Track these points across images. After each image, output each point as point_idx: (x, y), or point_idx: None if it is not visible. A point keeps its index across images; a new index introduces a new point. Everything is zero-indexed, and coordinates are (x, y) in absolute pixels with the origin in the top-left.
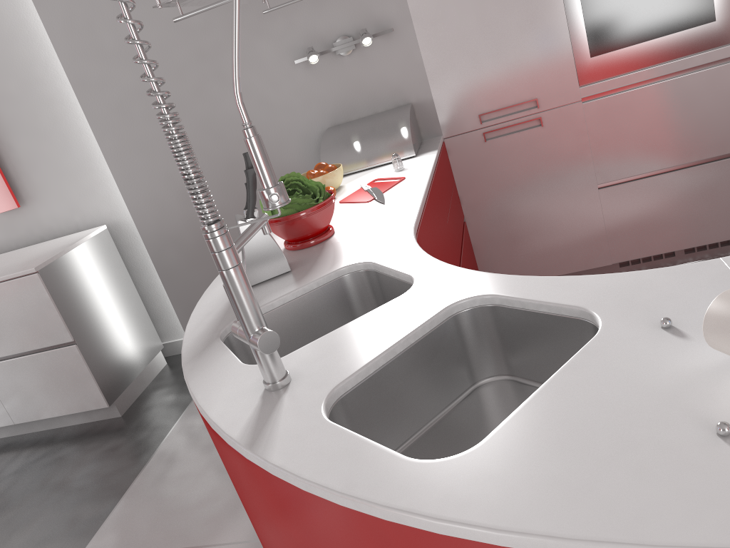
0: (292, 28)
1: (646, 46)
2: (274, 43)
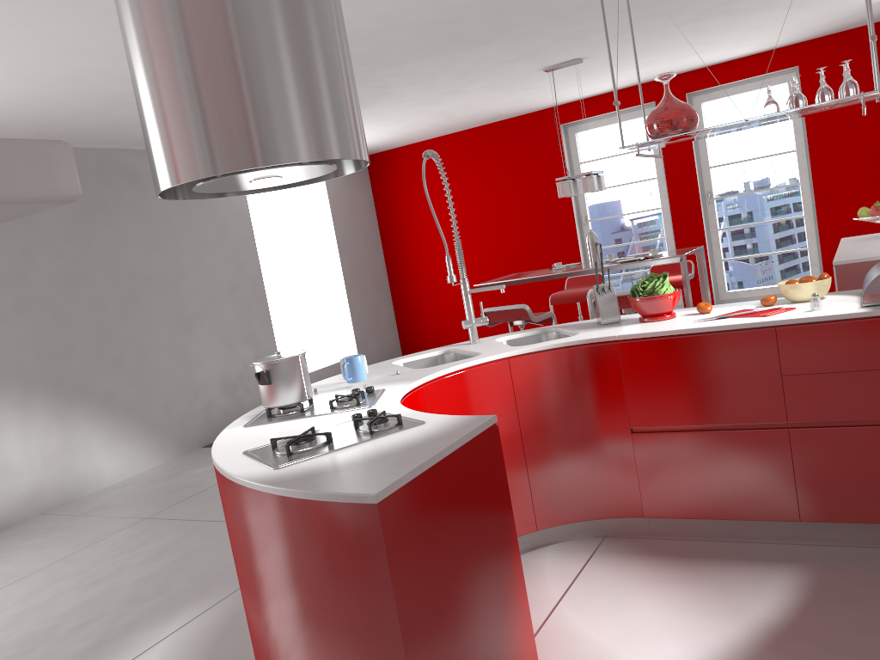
0: None
1: None
2: None
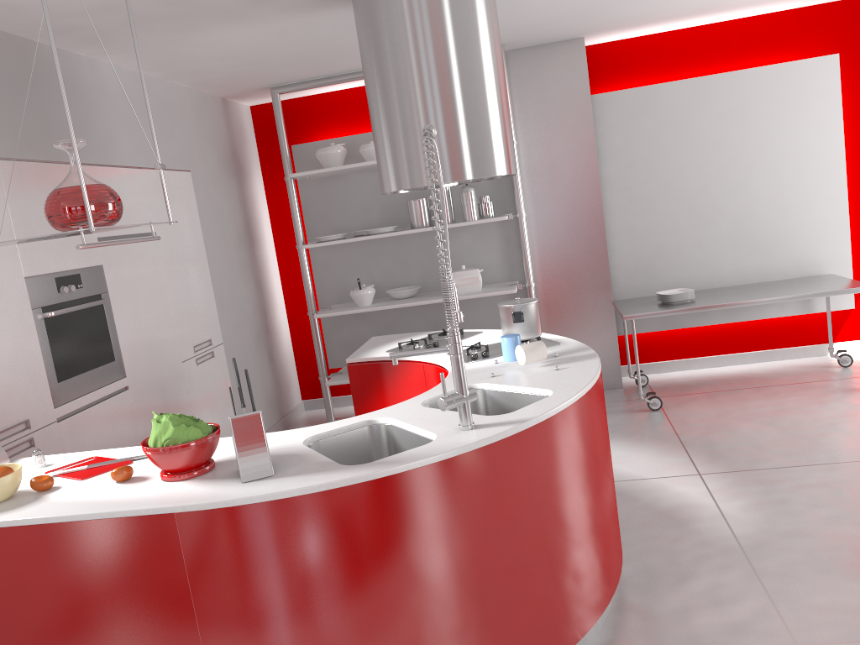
0: None
1: (86, 375)
2: None
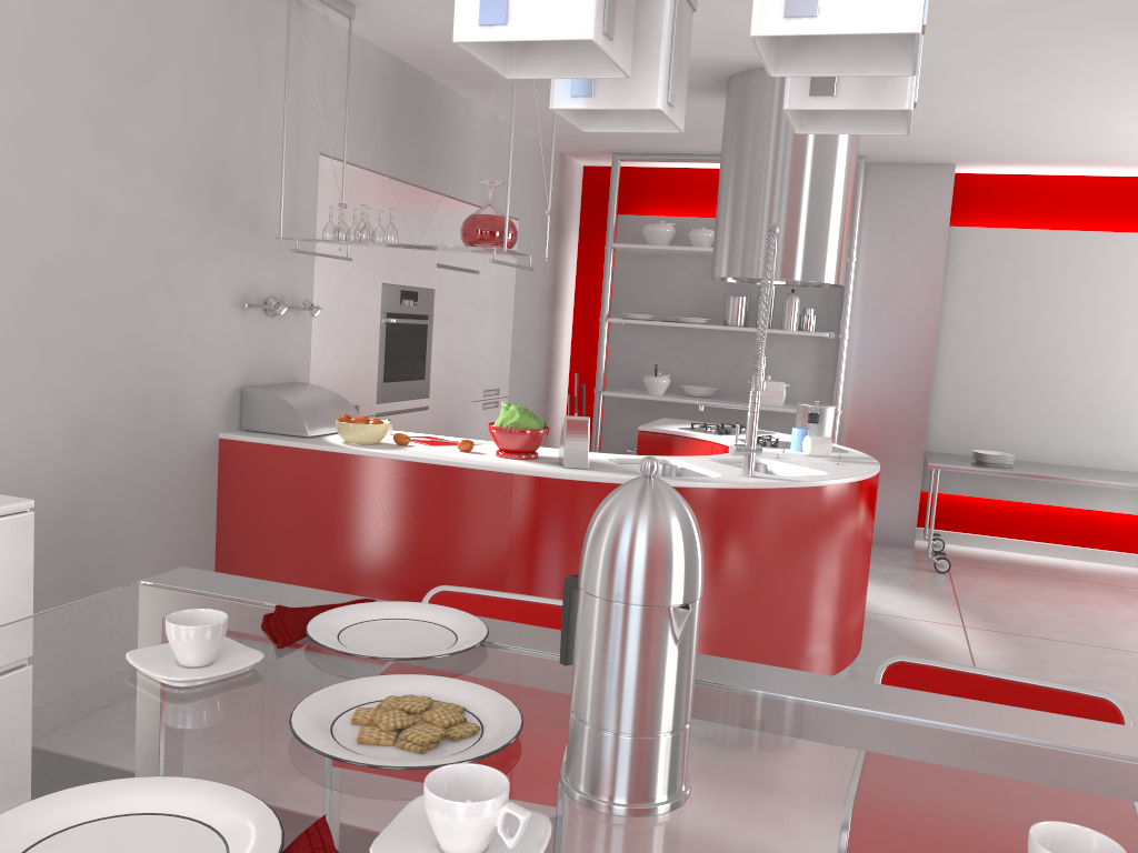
0: (241, 269)
1: (403, 384)
2: (224, 277)
